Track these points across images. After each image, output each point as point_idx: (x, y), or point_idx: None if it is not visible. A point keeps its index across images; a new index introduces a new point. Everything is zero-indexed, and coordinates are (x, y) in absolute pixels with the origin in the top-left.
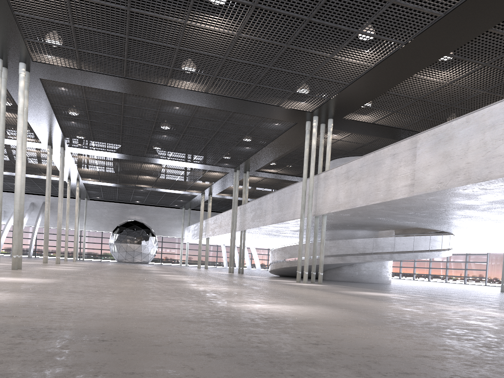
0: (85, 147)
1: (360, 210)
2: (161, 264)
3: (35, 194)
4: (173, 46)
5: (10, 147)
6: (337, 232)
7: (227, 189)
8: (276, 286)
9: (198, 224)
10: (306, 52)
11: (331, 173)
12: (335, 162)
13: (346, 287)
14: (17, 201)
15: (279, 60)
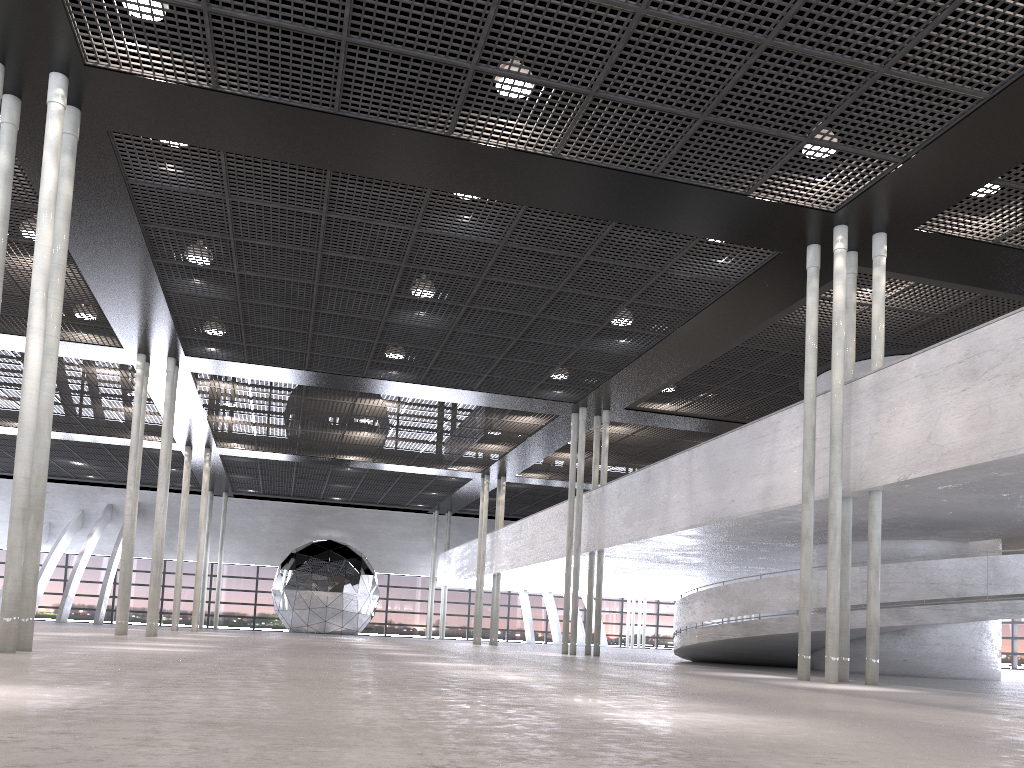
0: (226, 357)
1: (1012, 468)
2: (386, 635)
3: (117, 485)
4: None
5: None
6: (855, 547)
7: (543, 460)
8: (819, 699)
9: (472, 543)
10: (866, 8)
11: (902, 370)
12: None
13: (975, 694)
14: (24, 452)
15: (807, 9)
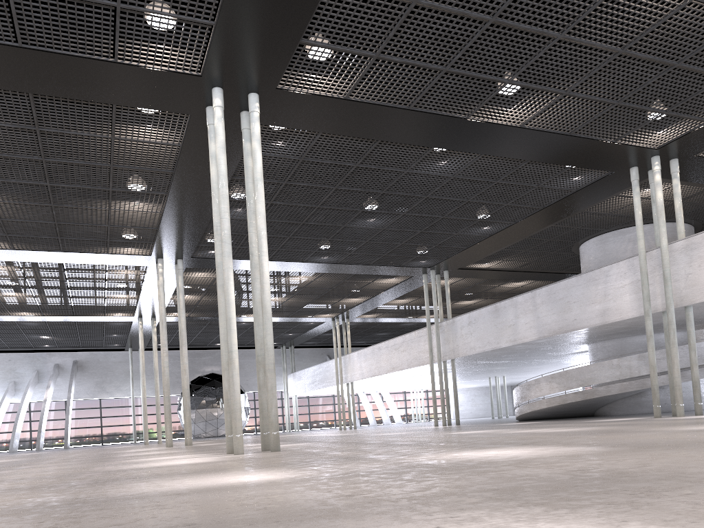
0: None
1: None
2: (257, 433)
3: (60, 350)
4: (556, 34)
5: (88, 269)
6: (627, 340)
7: (381, 305)
8: None
9: (323, 365)
10: None
11: None
12: (605, 238)
13: None
14: (270, 329)
15: None
